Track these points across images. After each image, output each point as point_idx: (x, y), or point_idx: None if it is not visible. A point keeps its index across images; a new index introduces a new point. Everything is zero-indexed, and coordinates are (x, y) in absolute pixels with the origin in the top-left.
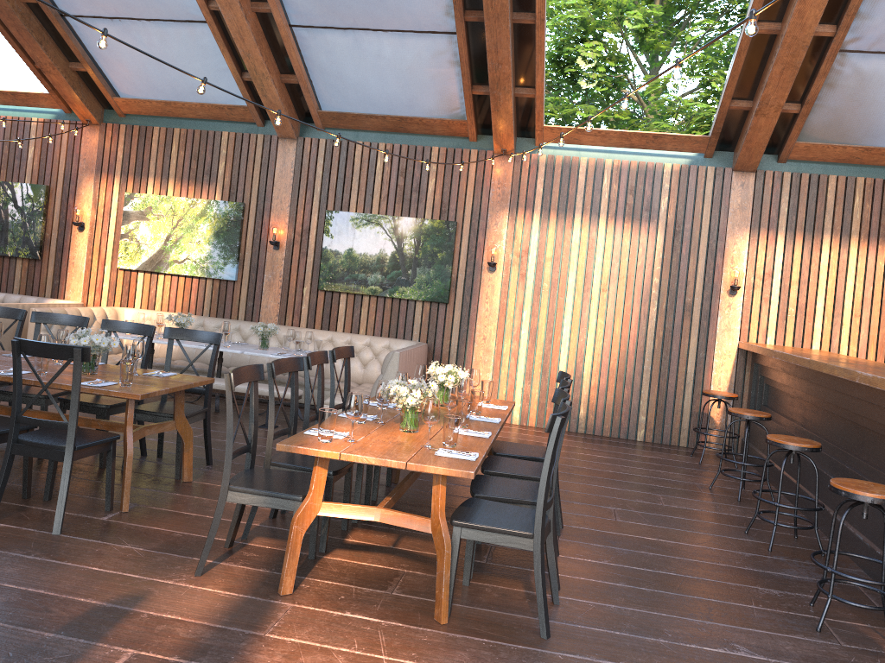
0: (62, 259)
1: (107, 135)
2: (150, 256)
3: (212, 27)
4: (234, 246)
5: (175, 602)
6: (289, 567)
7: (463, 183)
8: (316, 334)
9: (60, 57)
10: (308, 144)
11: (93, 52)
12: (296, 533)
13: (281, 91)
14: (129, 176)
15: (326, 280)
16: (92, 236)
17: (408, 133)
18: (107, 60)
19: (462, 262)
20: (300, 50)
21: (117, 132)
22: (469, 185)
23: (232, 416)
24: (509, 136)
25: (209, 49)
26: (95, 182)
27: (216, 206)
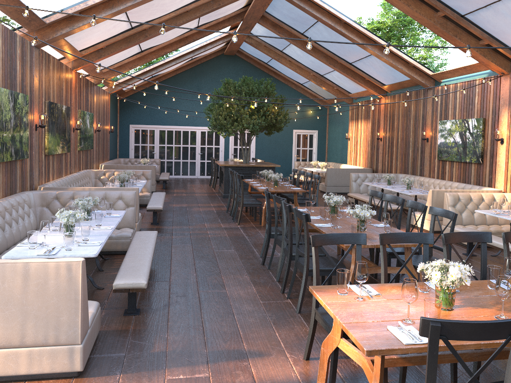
0: (492, 162)
1: None
2: None
3: None
4: None
5: (268, 365)
6: (319, 375)
7: None
8: None
9: (471, 40)
10: None
11: (487, 30)
12: (322, 353)
13: None
14: None
15: None
16: (507, 147)
17: None
18: (495, 33)
19: None
20: None
21: None
22: None
23: (314, 263)
24: None
25: None
26: (507, 111)
27: None
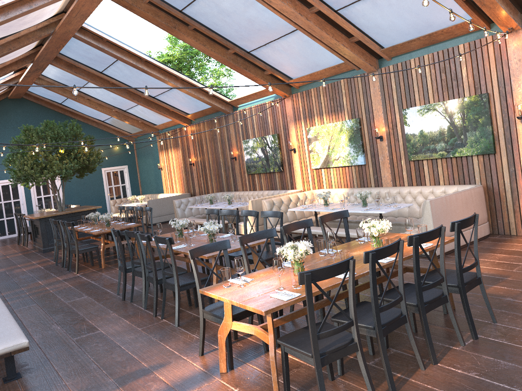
0: (291, 169)
1: (294, 100)
2: (323, 159)
3: (300, 30)
4: (359, 144)
5: (172, 370)
6: (220, 357)
7: (486, 63)
8: (411, 189)
9: (258, 71)
10: (384, 71)
11: (269, 63)
12: (220, 339)
13: (352, 48)
14: (306, 119)
15: (411, 153)
16: (299, 154)
17: (441, 41)
18: (275, 65)
19: (499, 120)
20: (350, 21)
21: (297, 97)
22: (491, 63)
23: (195, 273)
24: (507, 18)
25: (309, 41)
26: (294, 126)
27: (346, 124)
